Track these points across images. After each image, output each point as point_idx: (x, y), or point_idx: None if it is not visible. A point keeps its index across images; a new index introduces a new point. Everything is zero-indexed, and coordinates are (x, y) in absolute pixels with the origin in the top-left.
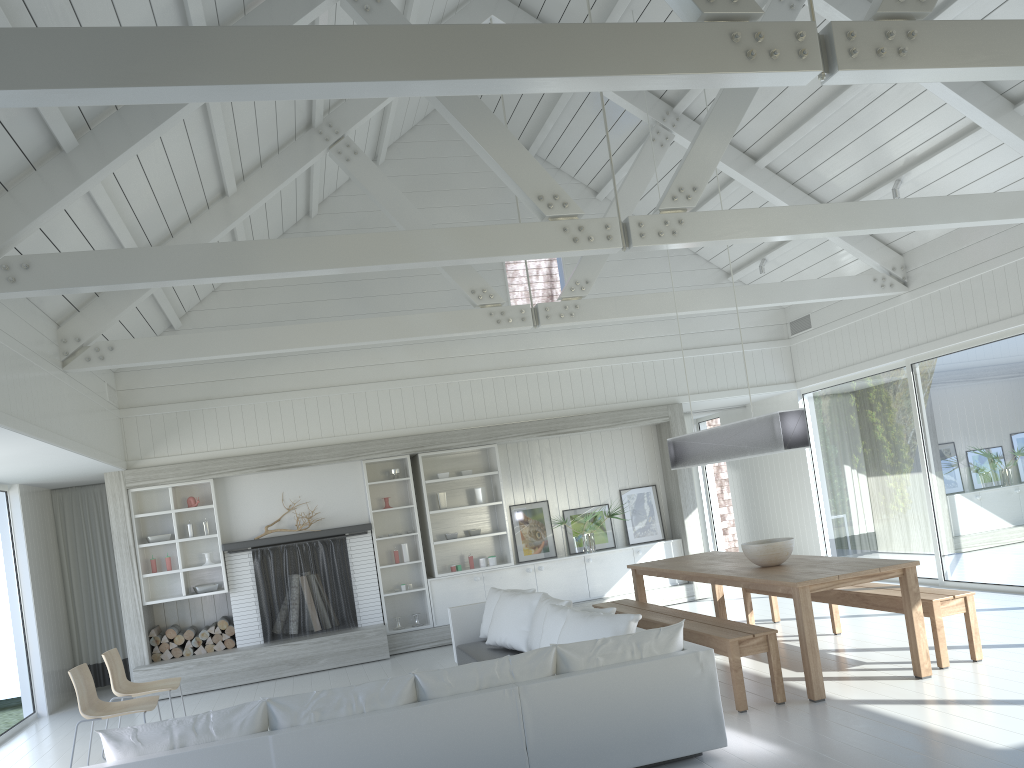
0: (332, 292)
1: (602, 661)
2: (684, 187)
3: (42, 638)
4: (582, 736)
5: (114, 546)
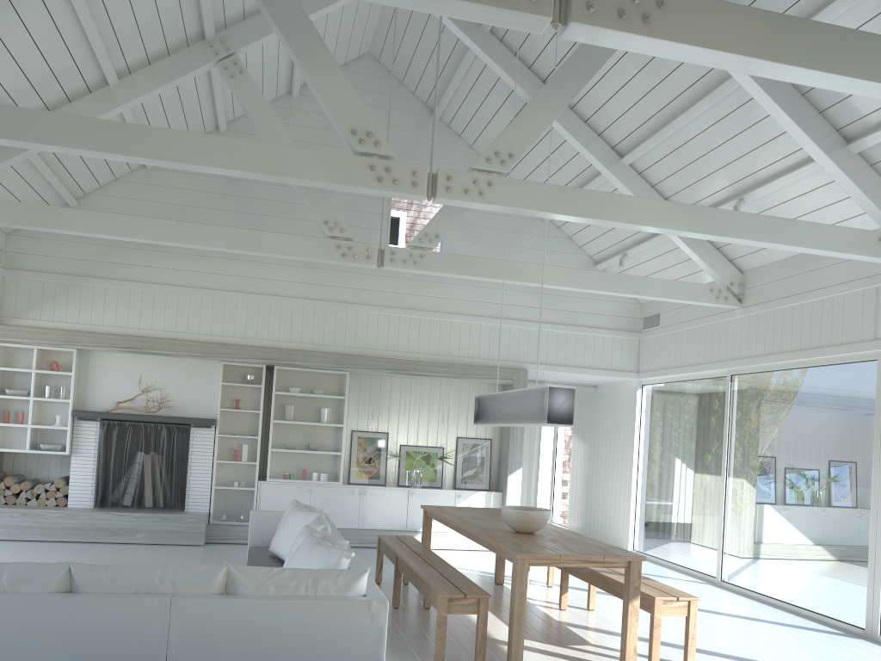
0: (225, 203)
1: (273, 590)
2: (501, 152)
3: None
4: None
5: None
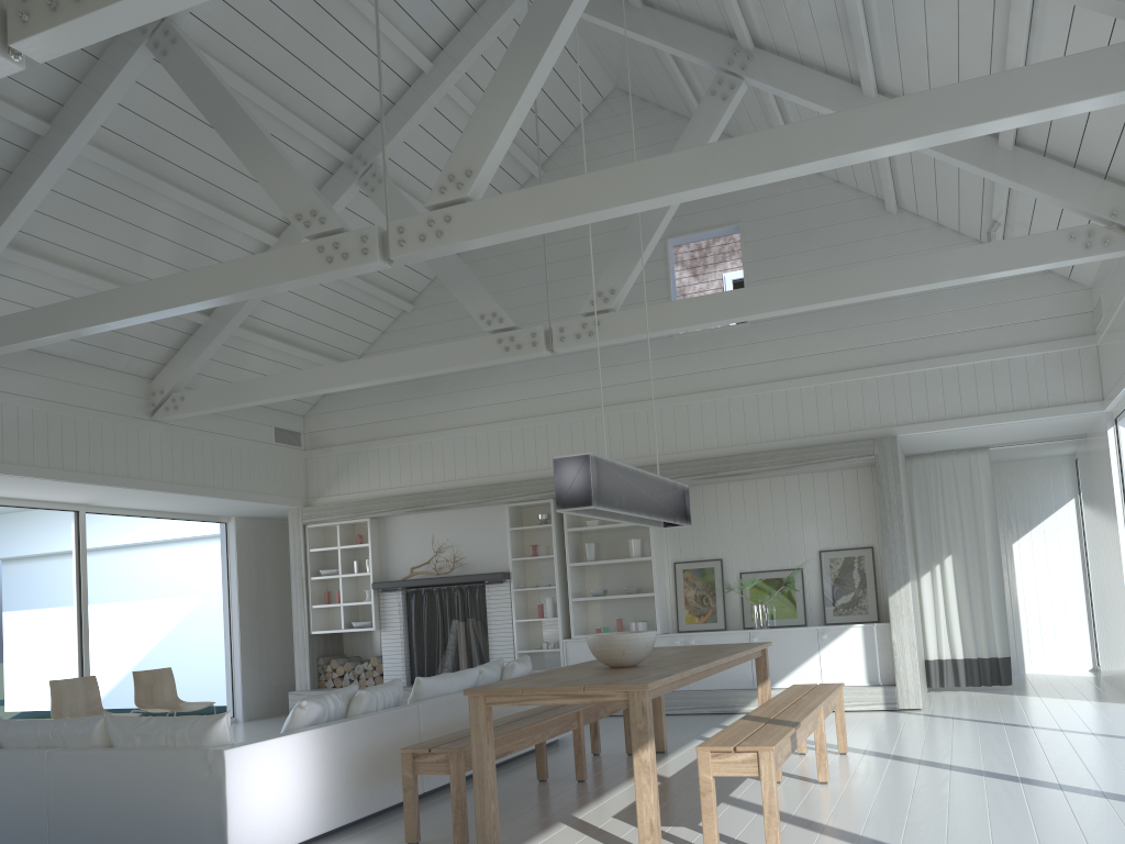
0: None
1: (139, 741)
2: (456, 173)
3: (248, 653)
4: (93, 817)
5: (291, 577)
